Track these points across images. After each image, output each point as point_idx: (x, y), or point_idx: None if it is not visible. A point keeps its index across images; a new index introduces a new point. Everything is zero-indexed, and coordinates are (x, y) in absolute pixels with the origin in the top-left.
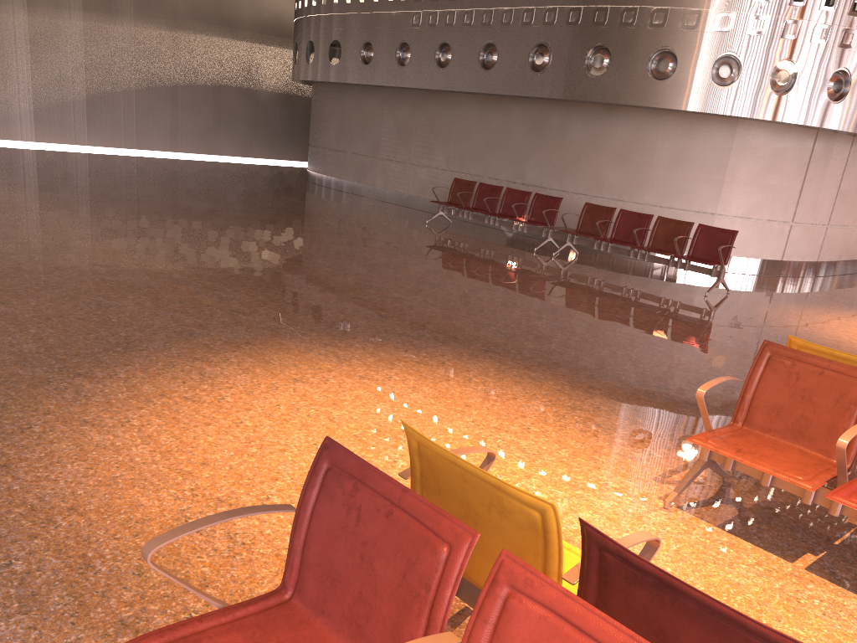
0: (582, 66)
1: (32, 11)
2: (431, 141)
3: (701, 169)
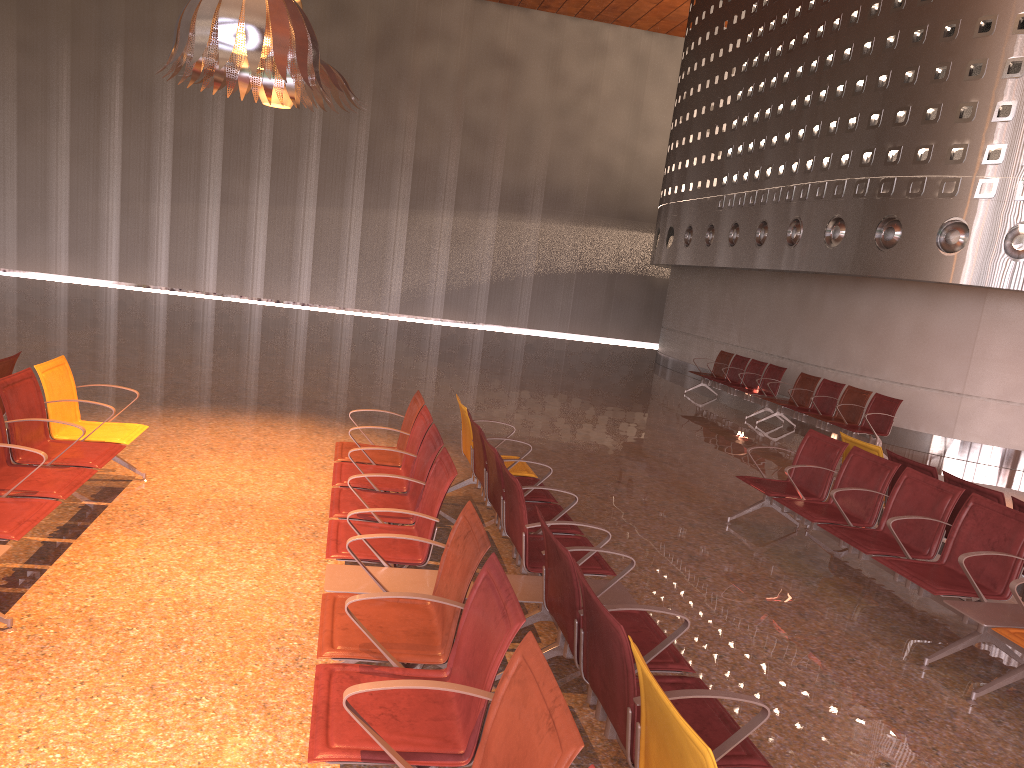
0: (822, 238)
1: (457, 213)
2: (731, 318)
3: (944, 343)
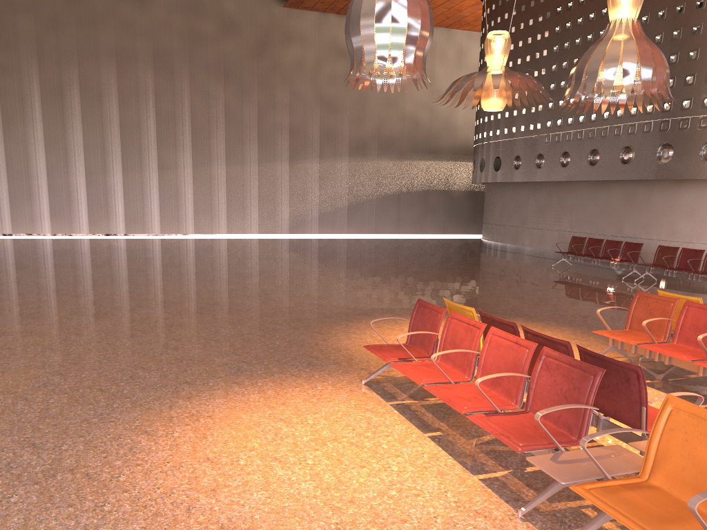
0: (654, 157)
1: (321, 160)
2: (560, 214)
3: None
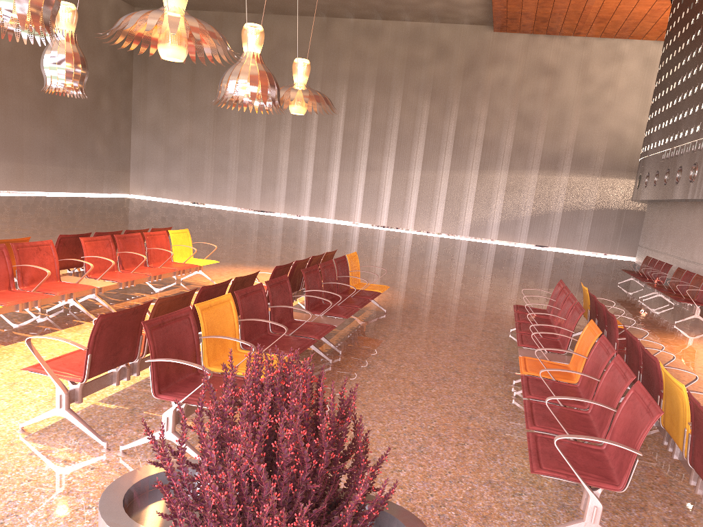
0: None
1: (510, 172)
2: (668, 235)
3: None
